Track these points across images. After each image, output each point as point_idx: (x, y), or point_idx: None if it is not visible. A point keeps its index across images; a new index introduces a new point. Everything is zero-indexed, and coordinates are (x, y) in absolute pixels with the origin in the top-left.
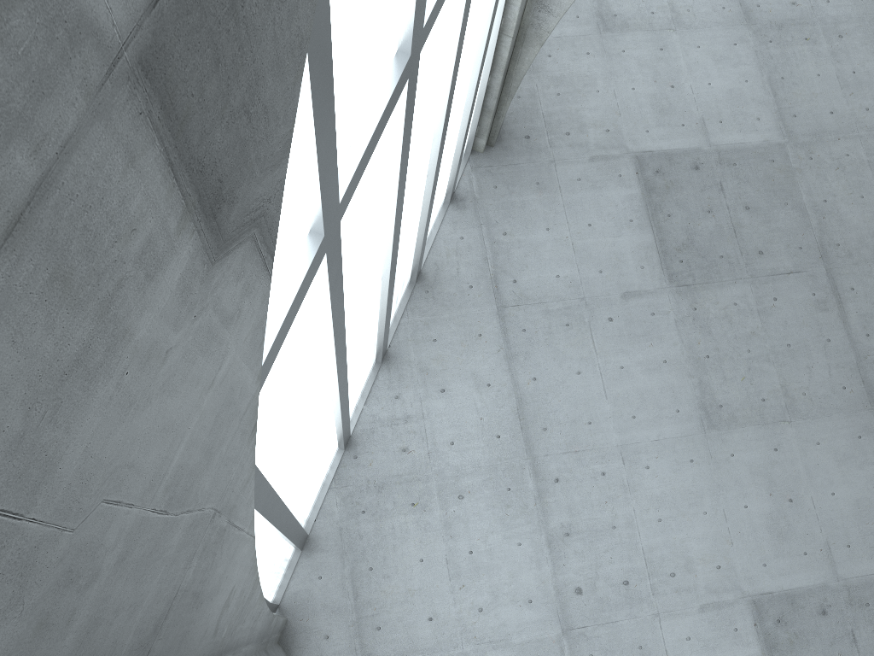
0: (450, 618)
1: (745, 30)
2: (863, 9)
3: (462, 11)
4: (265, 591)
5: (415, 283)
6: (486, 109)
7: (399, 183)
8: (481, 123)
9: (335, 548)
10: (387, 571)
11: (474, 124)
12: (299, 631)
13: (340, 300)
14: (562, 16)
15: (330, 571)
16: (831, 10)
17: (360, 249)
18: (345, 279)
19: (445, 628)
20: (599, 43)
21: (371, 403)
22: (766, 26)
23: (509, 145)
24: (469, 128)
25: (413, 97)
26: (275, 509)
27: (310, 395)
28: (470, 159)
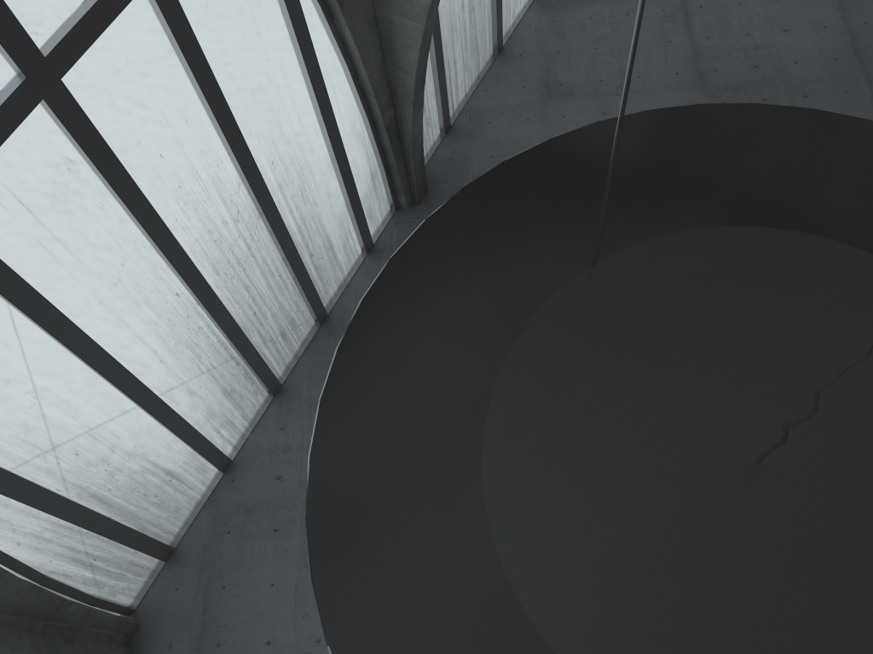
0: (287, 645)
1: (697, 93)
2: (835, 69)
3: (182, 56)
4: (88, 584)
5: (320, 325)
6: (391, 167)
7: (124, 201)
8: (394, 180)
9: (196, 564)
10: (238, 590)
11: (385, 181)
12: (146, 637)
13: (28, 292)
14: (509, 87)
15: (187, 584)
16: (798, 71)
17: (85, 257)
18: (60, 280)
19: (281, 653)
20: (541, 109)
21: (257, 432)
22: (721, 88)
23: (434, 203)
24: (381, 185)
25: (83, 120)
26: (6, 483)
27: (51, 385)
28: (395, 215)
